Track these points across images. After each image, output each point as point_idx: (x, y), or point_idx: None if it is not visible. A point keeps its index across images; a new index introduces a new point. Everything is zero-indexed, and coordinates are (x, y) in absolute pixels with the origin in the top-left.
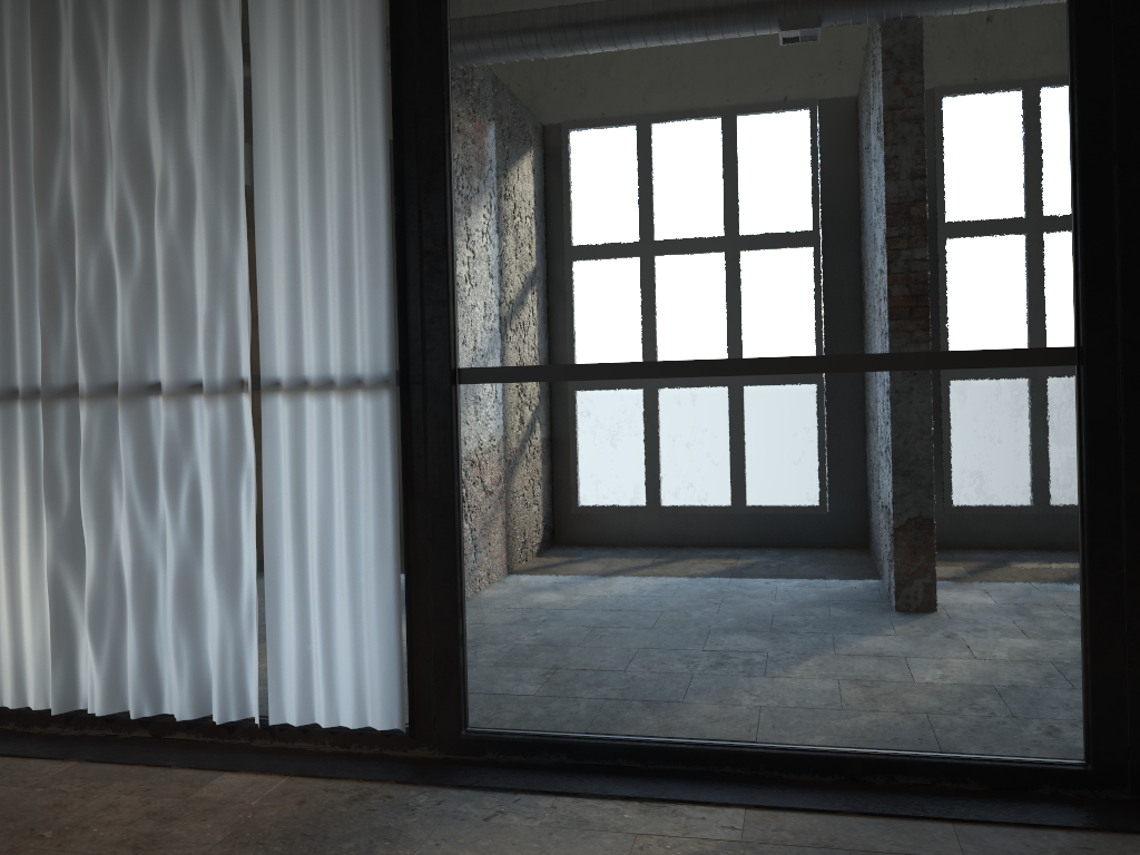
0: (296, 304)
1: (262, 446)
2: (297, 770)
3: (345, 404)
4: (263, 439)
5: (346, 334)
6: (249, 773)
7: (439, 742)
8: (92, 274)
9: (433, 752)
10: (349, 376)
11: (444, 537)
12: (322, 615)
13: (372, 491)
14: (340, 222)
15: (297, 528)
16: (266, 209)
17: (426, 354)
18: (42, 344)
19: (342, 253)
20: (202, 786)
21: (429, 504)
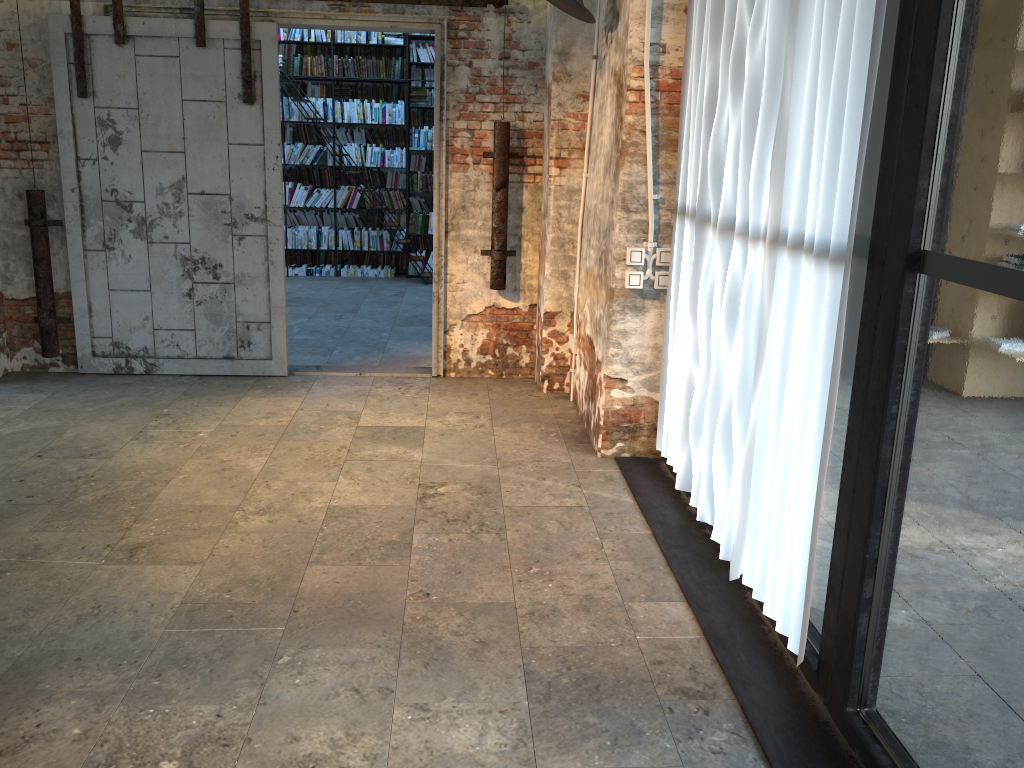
0: (811, 146)
1: (771, 305)
2: (713, 637)
3: (816, 275)
4: (773, 297)
5: (830, 188)
6: (692, 614)
7: (829, 701)
8: (727, 106)
9: (825, 708)
10: (825, 242)
11: (867, 471)
12: (775, 501)
13: (816, 386)
14: (841, 40)
15: (778, 401)
16: (810, 28)
17: (890, 225)
18: (702, 172)
19: (838, 82)
20: (650, 600)
21: (863, 424)
